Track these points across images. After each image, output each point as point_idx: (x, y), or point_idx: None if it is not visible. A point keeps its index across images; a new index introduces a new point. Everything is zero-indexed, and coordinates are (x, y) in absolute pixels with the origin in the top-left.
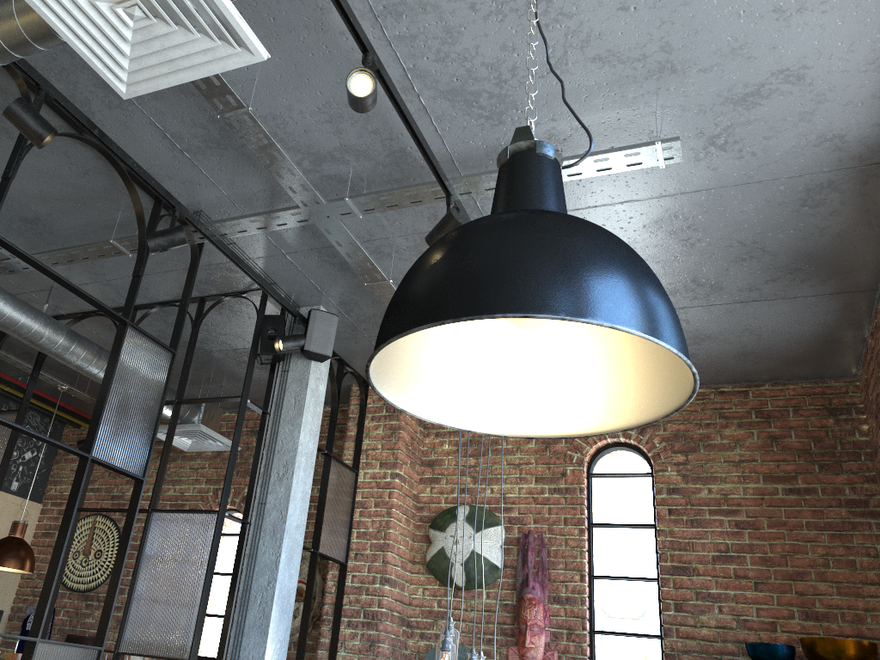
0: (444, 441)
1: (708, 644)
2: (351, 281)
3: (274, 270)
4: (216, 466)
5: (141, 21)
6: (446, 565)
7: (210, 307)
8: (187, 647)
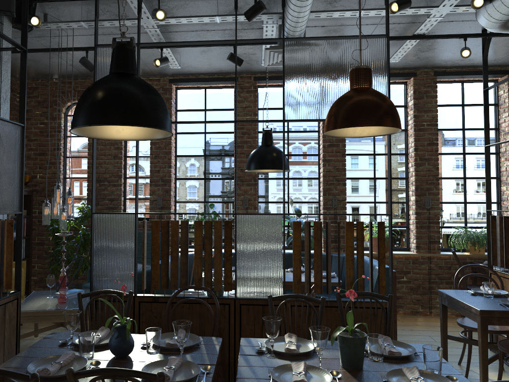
0: None
1: None
2: None
3: None
4: None
5: None
6: None
7: None
8: (18, 205)
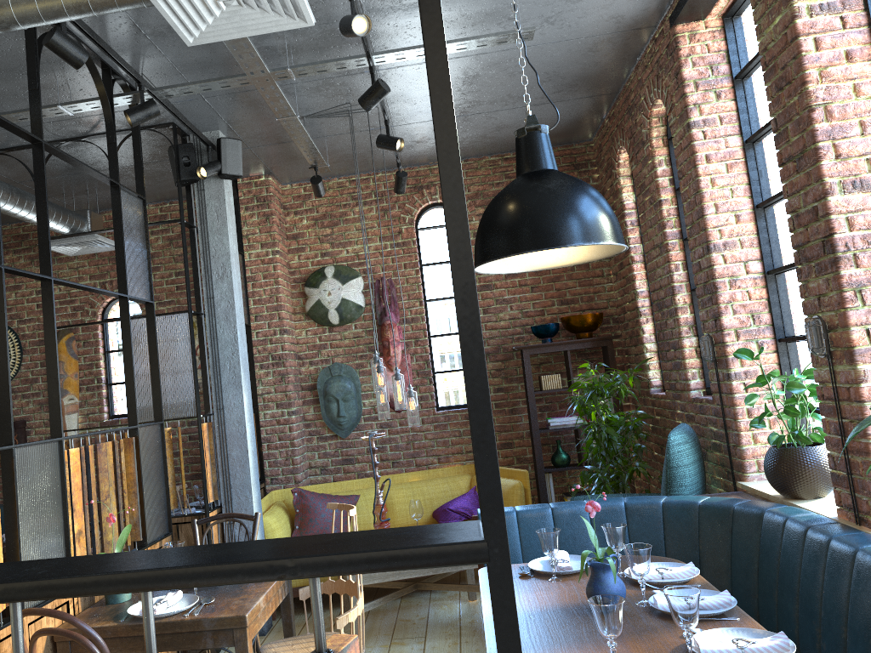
0: (303, 217)
1: (505, 331)
2: (253, 112)
3: (189, 109)
4: (96, 263)
5: (233, 7)
6: (323, 311)
7: (121, 141)
8: (192, 408)
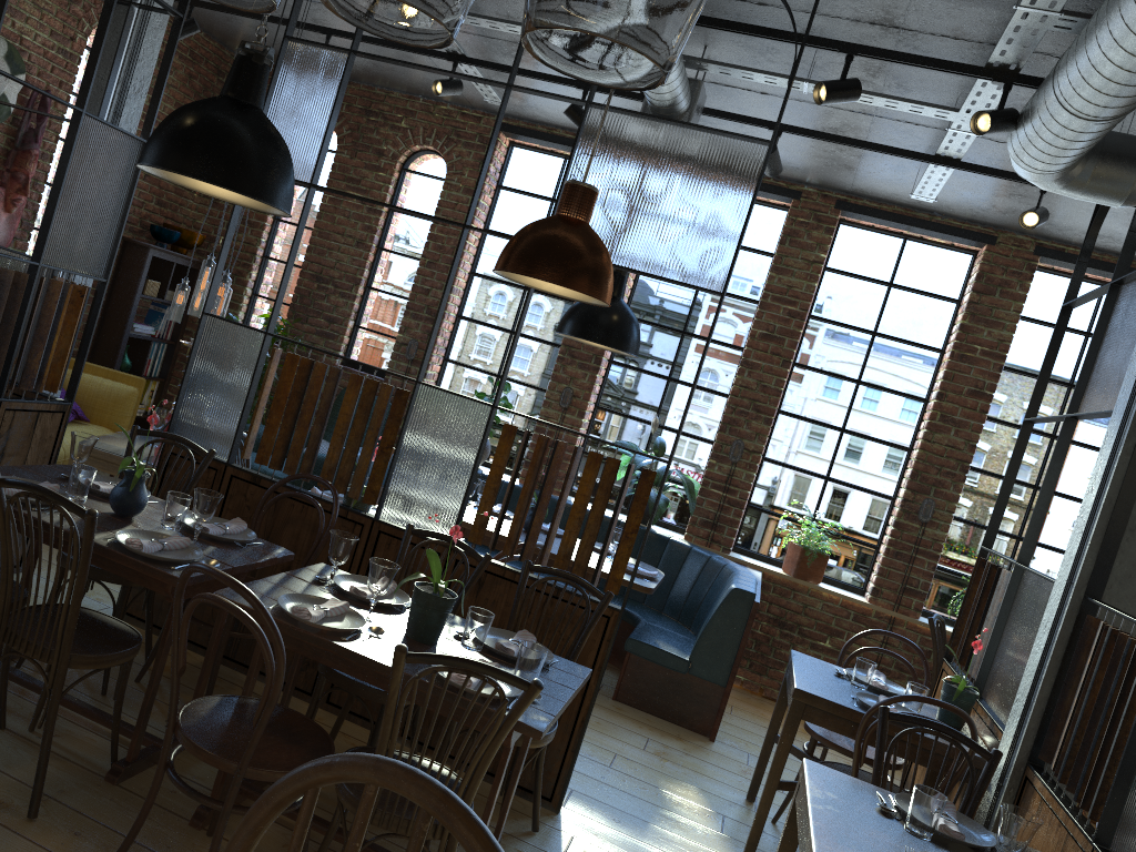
0: None
1: None
2: None
3: None
4: None
5: None
6: None
7: None
8: (102, 268)
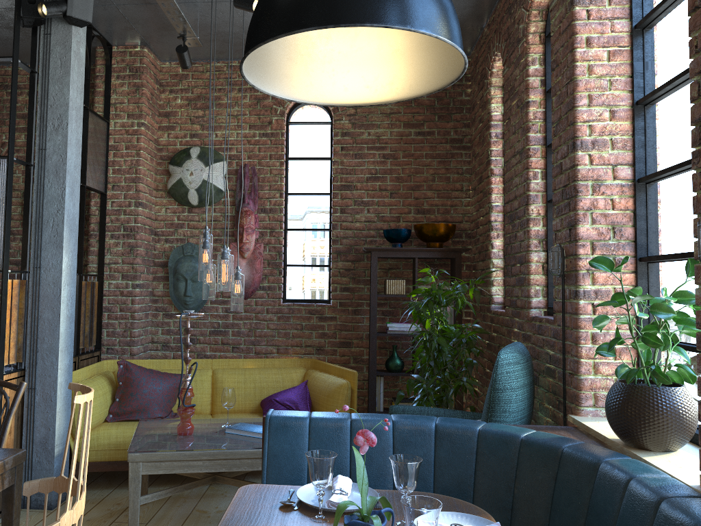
0: (177, 97)
1: (359, 232)
2: None
3: None
4: None
5: None
6: (184, 191)
7: None
8: None
